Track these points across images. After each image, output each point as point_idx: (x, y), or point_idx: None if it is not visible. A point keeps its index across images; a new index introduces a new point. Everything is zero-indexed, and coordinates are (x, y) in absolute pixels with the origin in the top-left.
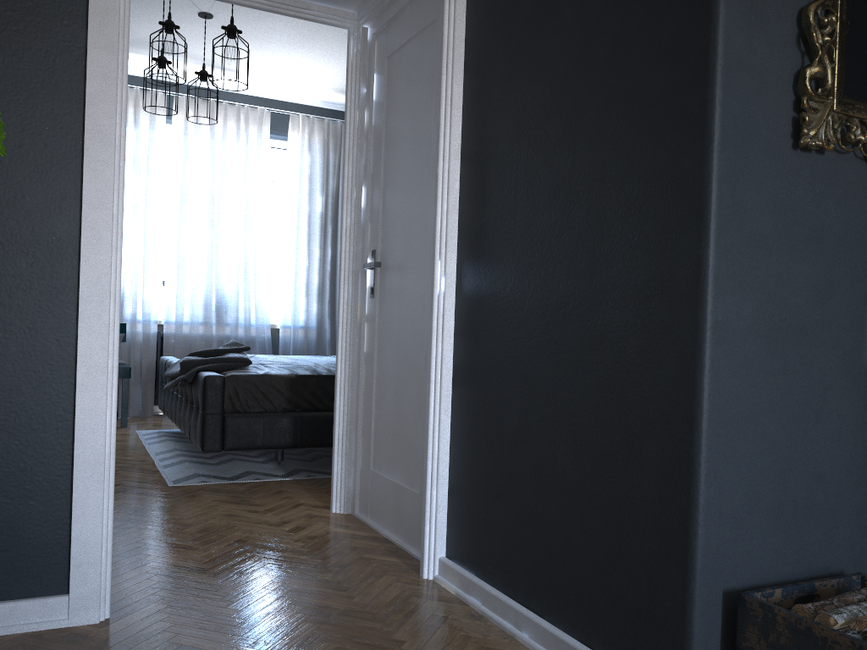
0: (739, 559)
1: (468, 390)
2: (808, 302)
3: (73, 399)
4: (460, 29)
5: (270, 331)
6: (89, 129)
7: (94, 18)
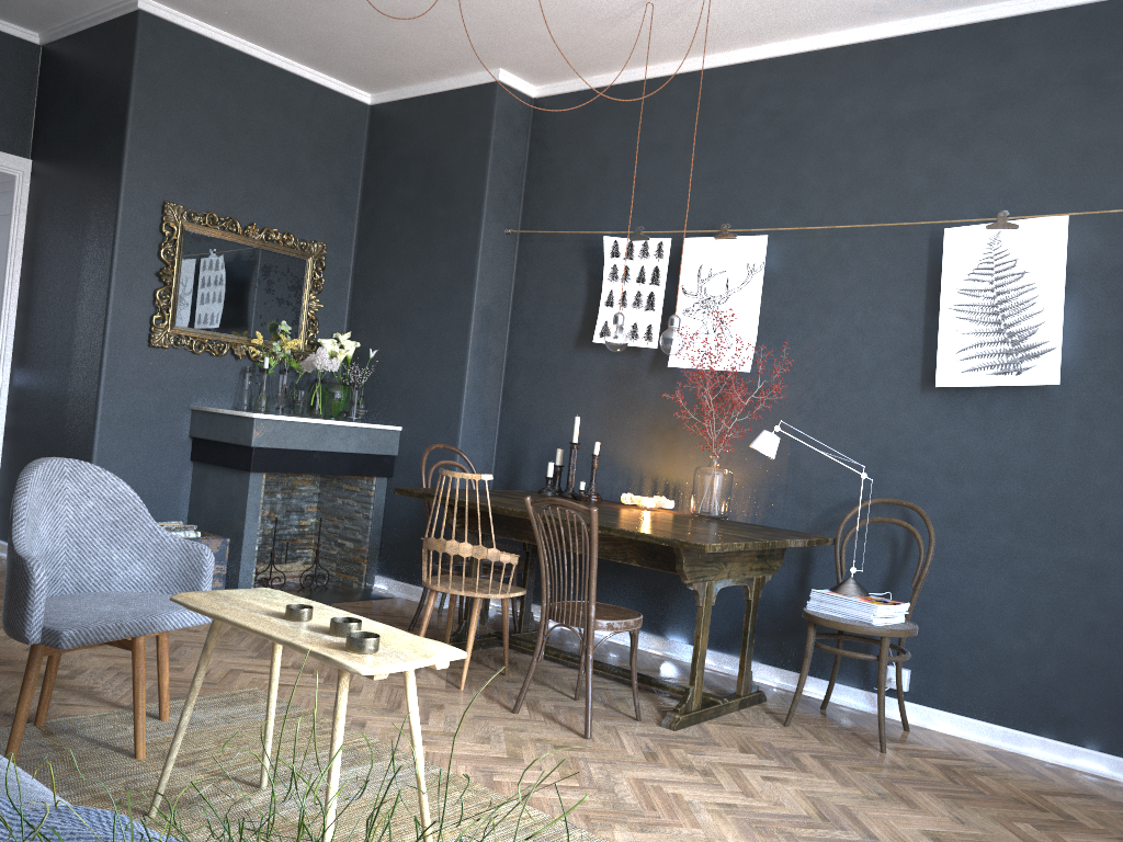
0: None
1: (11, 442)
2: (154, 409)
3: None
4: (21, 234)
5: None
6: None
7: None
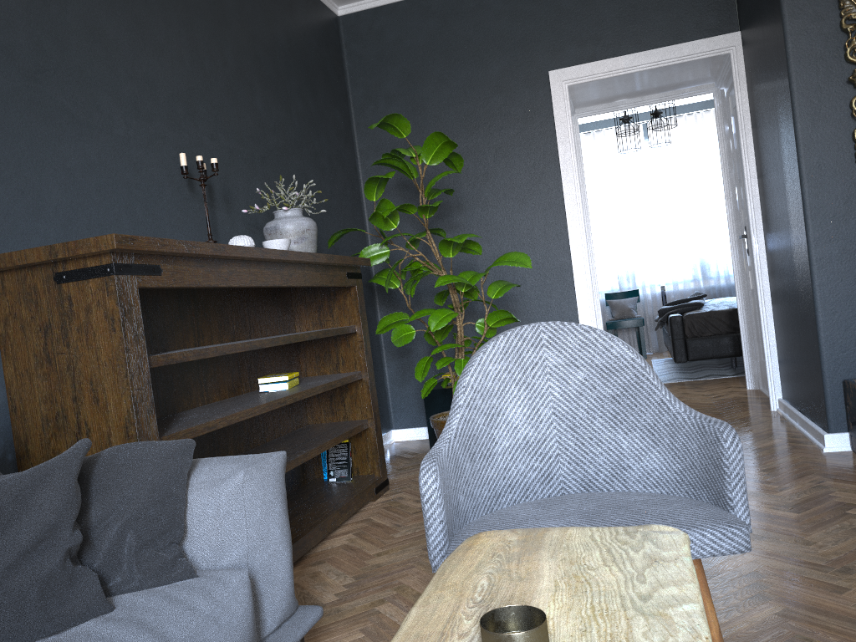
0: (851, 366)
1: (774, 304)
2: None
3: None
4: (745, 105)
5: None
6: (568, 218)
7: (562, 171)
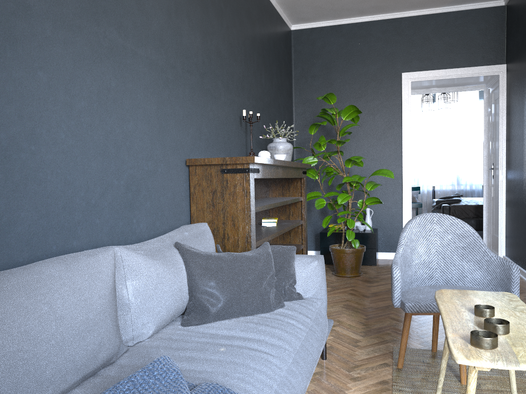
0: None
1: (507, 207)
2: None
3: (402, 210)
4: (504, 103)
5: (481, 186)
6: (403, 150)
7: (403, 126)
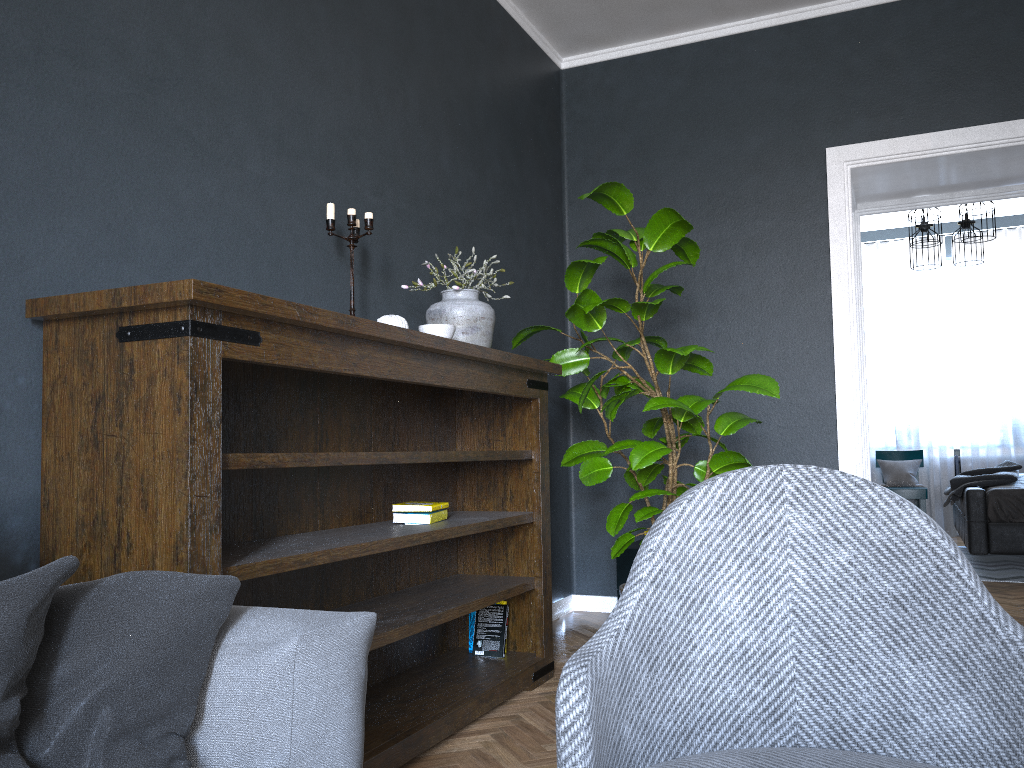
0: None
1: None
2: None
3: None
4: None
5: None
6: (835, 341)
7: (833, 278)
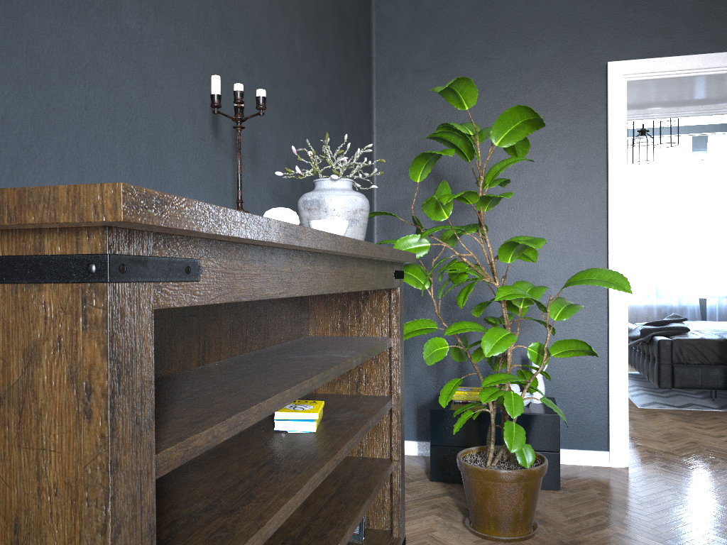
0: None
1: None
2: None
3: (606, 357)
4: None
5: (698, 300)
6: (610, 229)
7: (610, 175)
